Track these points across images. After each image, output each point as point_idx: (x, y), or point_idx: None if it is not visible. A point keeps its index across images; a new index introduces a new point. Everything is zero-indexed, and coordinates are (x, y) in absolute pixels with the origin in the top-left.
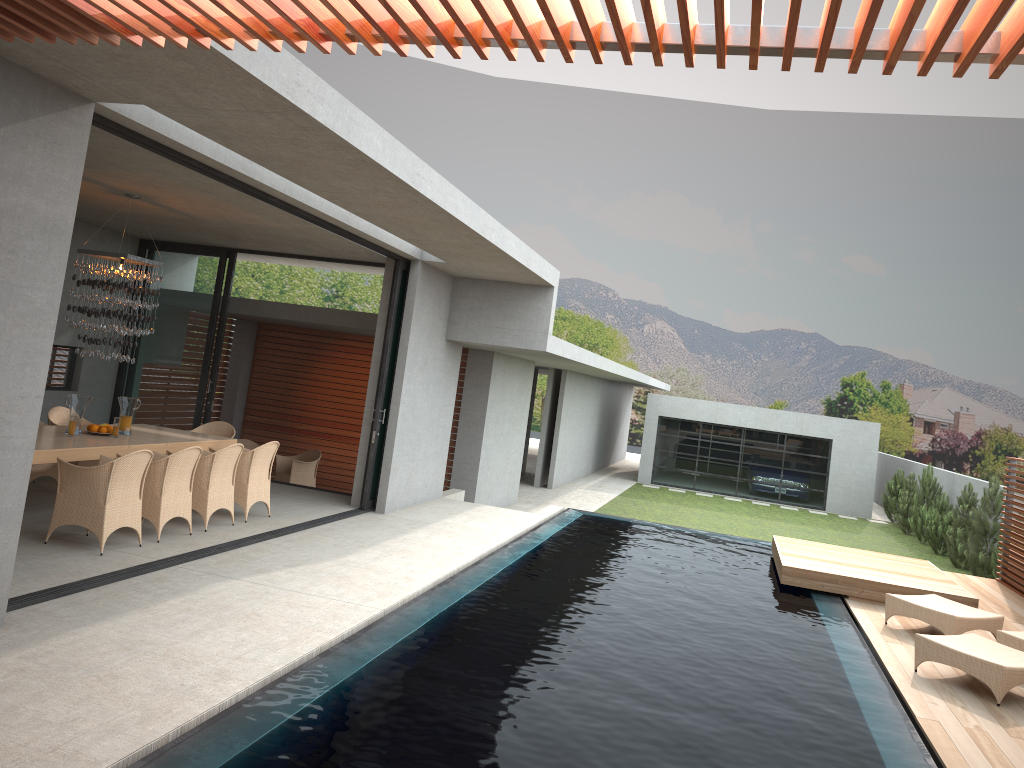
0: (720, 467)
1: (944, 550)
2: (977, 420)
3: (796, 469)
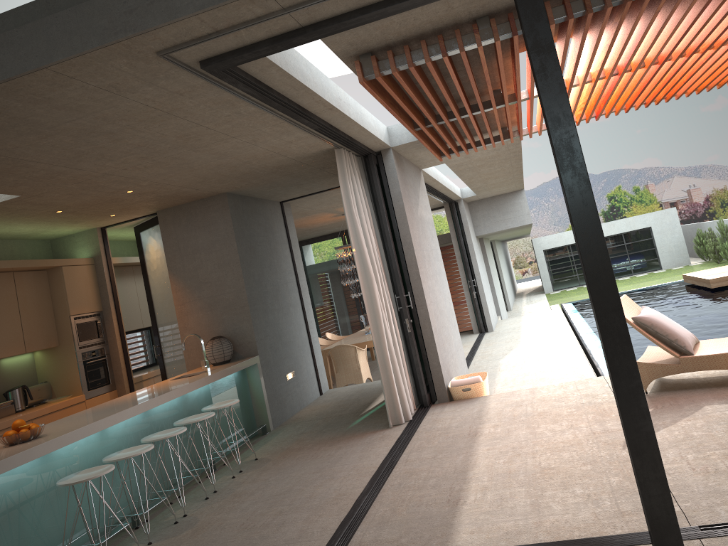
0: None
1: None
2: (703, 190)
3: (636, 251)
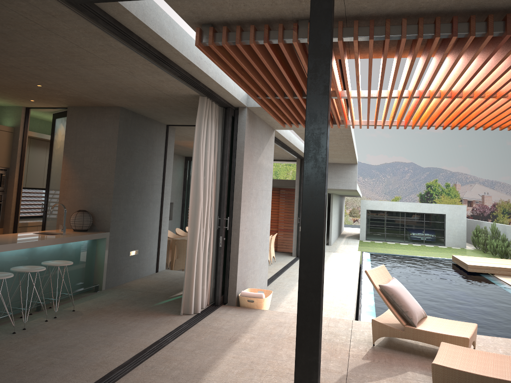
0: (396, 230)
1: (505, 258)
2: (493, 198)
3: (430, 228)
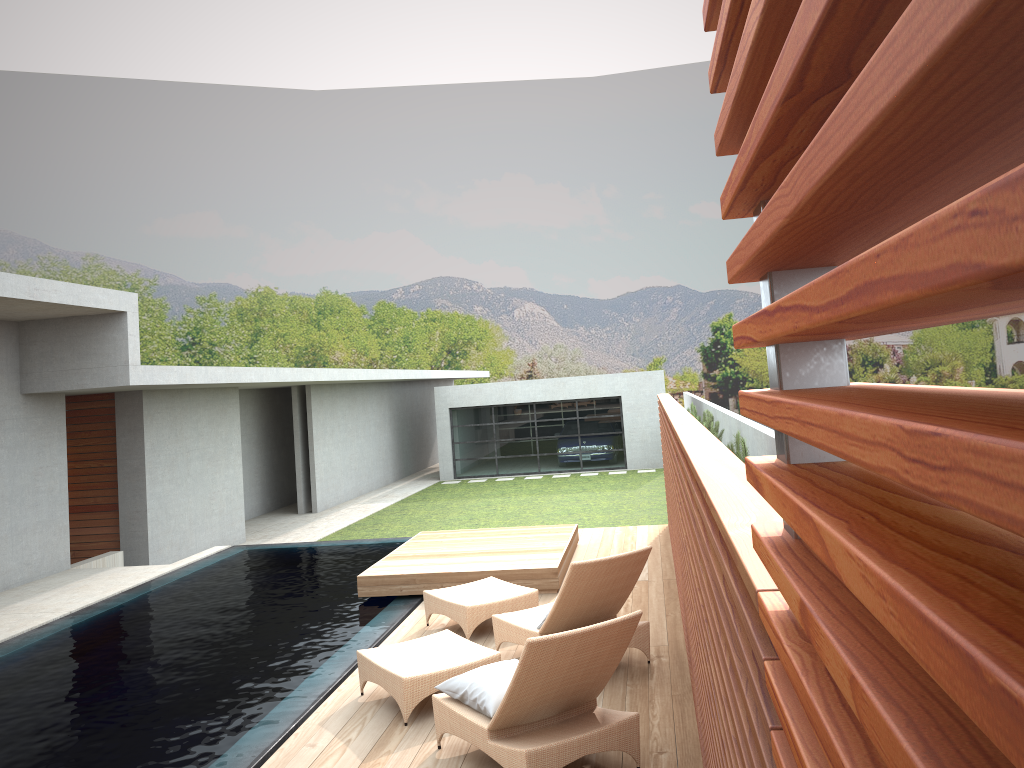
0: (519, 447)
1: None
2: None
3: (593, 433)
